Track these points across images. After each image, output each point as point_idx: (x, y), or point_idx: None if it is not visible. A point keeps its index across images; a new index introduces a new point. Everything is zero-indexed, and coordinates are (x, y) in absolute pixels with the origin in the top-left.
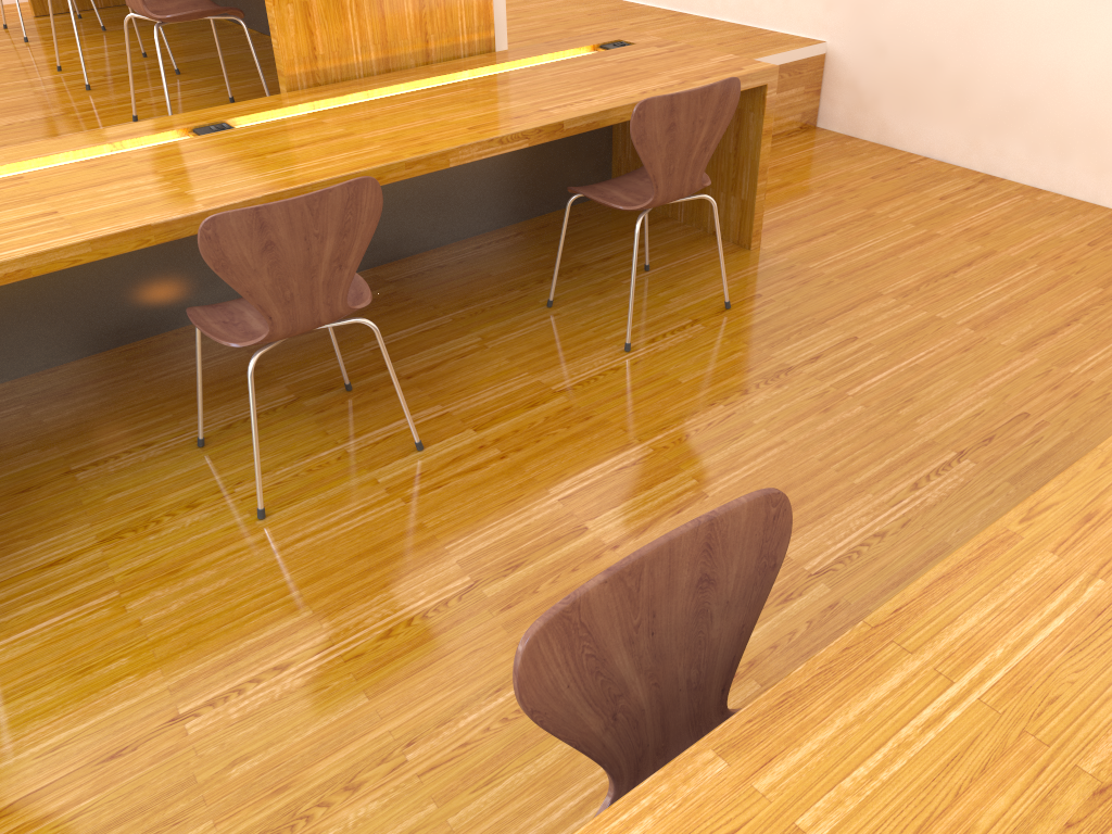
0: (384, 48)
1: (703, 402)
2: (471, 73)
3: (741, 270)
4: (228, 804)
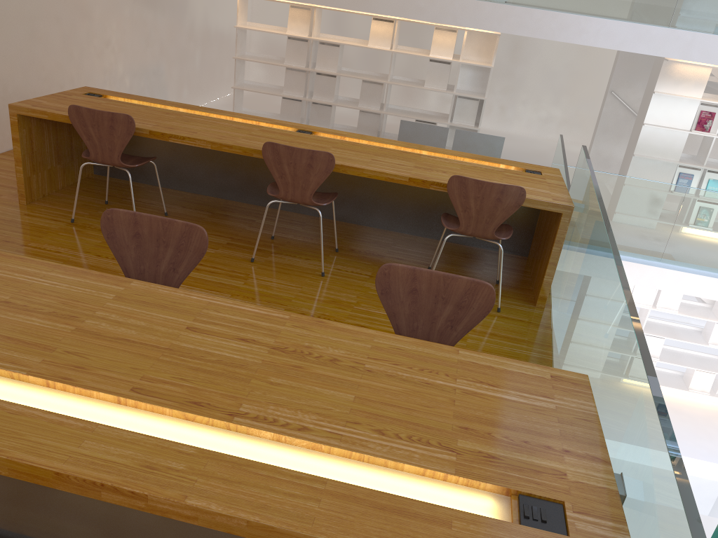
0: None
1: None
2: None
3: None
4: None
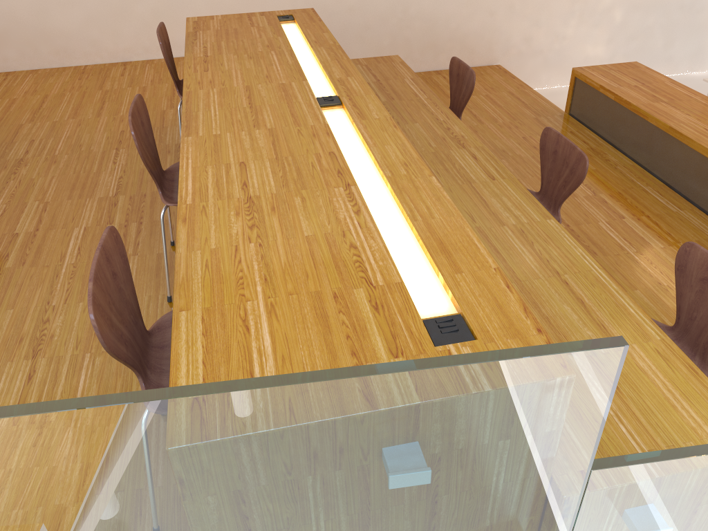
0: None
1: (2, 184)
2: None
3: None
4: (7, 356)
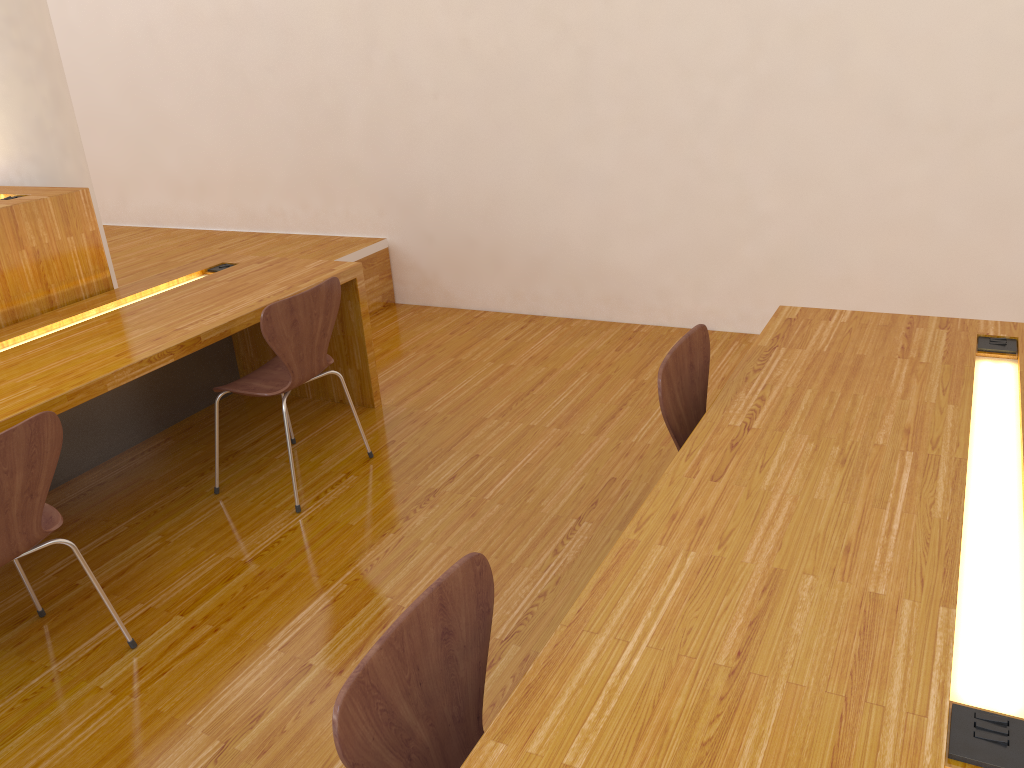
0: (9, 302)
1: (375, 535)
2: (98, 310)
3: (372, 425)
4: None
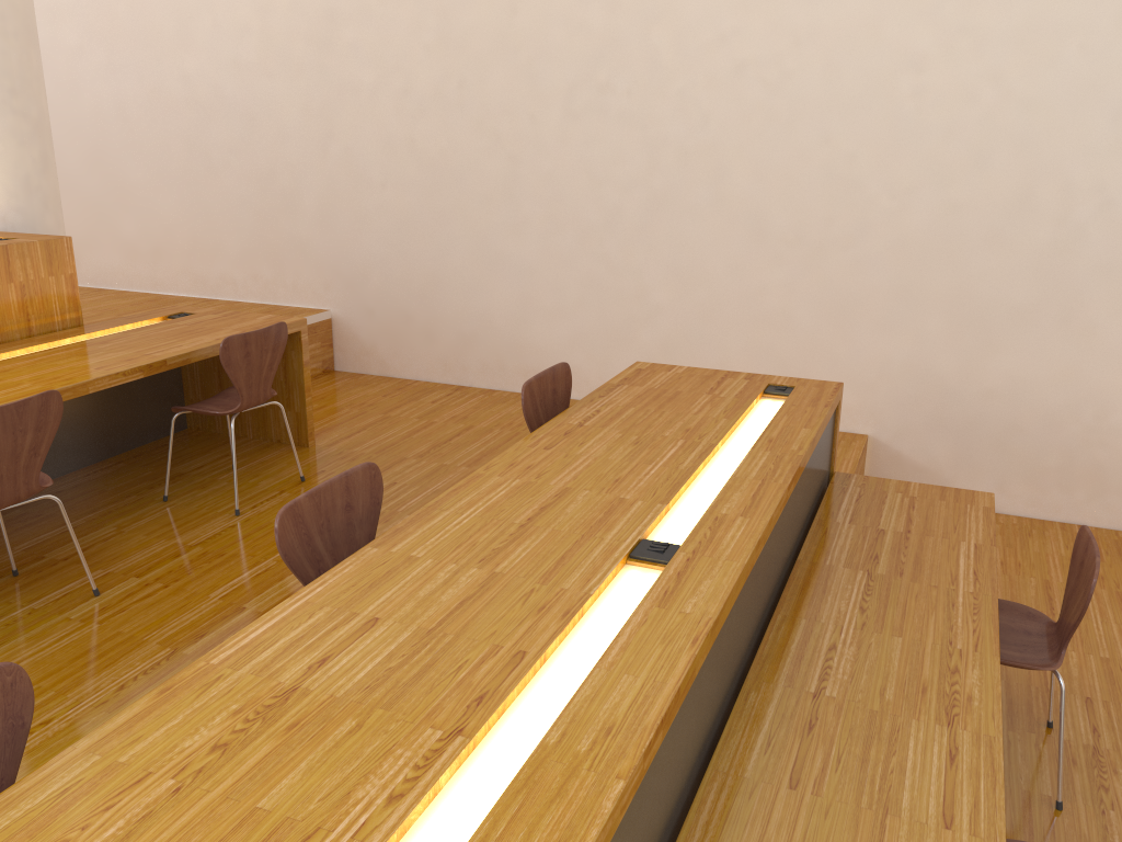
0: None
1: None
2: (72, 339)
3: (306, 459)
4: None
